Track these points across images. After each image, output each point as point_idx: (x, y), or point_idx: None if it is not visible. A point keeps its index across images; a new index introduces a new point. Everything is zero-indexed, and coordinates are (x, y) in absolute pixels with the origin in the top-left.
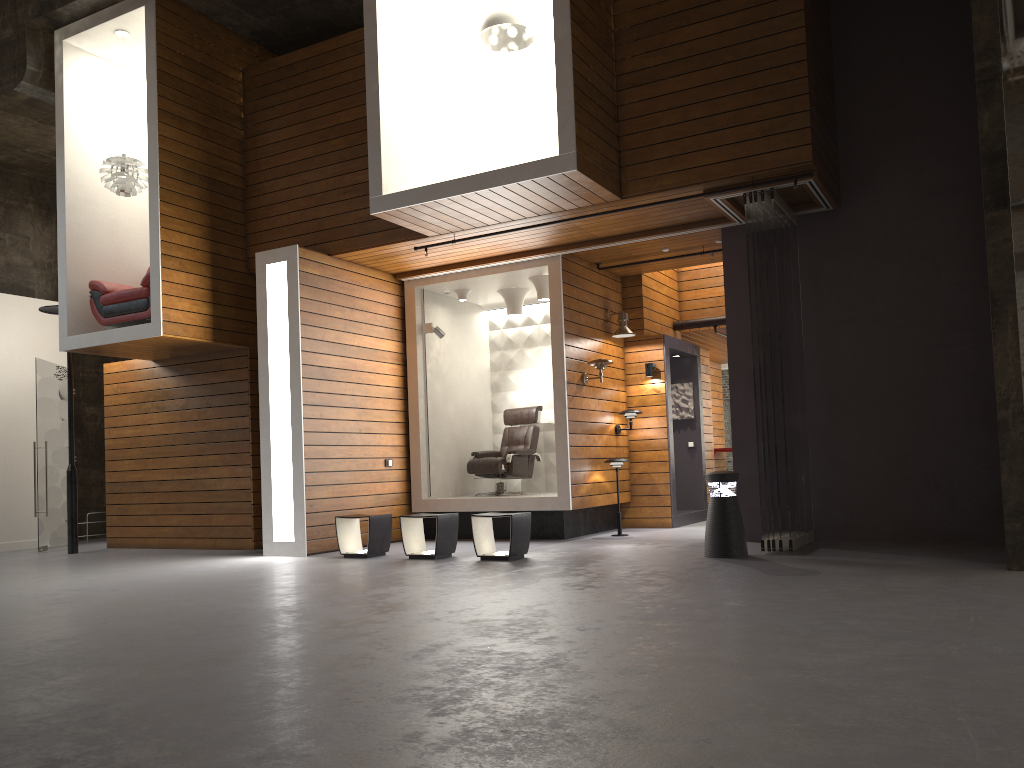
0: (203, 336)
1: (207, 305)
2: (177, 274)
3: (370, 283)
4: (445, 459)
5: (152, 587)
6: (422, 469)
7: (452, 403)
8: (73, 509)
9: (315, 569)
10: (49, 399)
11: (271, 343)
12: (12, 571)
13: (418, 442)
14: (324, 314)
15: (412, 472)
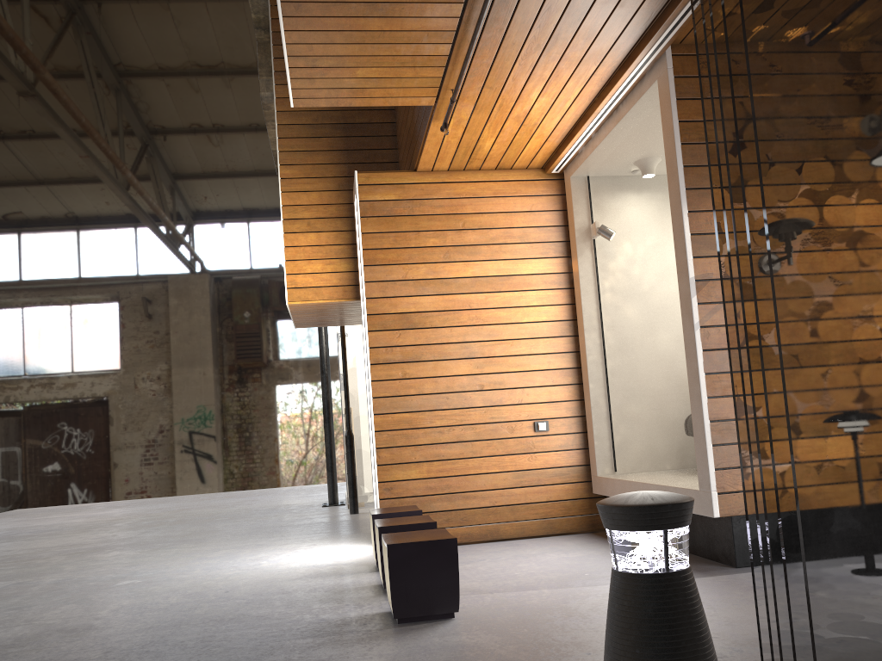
0: (341, 296)
1: (346, 261)
2: (304, 236)
3: (495, 190)
4: (653, 415)
5: (73, 592)
6: (597, 433)
7: (668, 330)
8: (350, 472)
9: (247, 588)
10: (363, 368)
11: (360, 294)
12: (212, 538)
13: (588, 394)
14: (406, 246)
15: (588, 437)
